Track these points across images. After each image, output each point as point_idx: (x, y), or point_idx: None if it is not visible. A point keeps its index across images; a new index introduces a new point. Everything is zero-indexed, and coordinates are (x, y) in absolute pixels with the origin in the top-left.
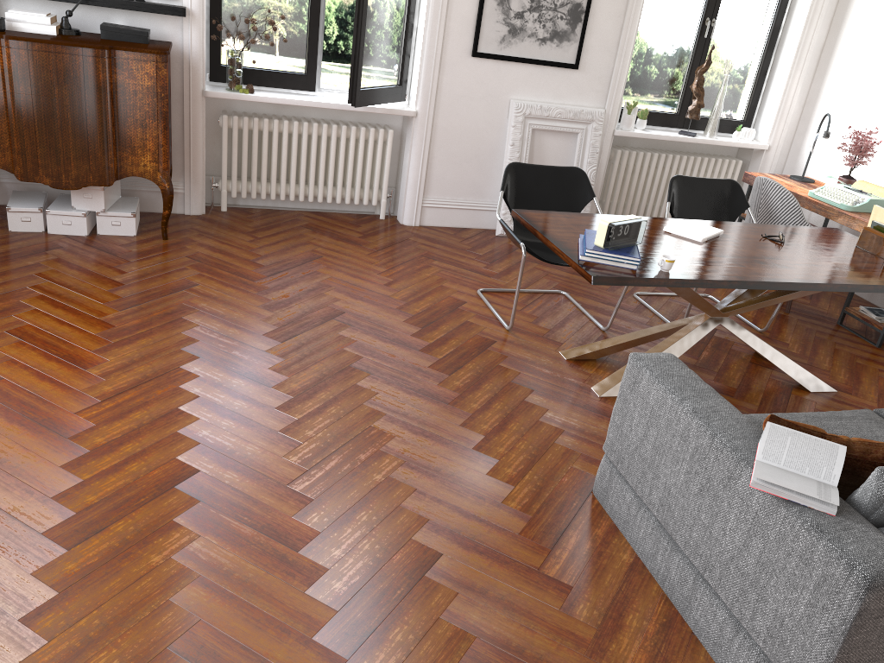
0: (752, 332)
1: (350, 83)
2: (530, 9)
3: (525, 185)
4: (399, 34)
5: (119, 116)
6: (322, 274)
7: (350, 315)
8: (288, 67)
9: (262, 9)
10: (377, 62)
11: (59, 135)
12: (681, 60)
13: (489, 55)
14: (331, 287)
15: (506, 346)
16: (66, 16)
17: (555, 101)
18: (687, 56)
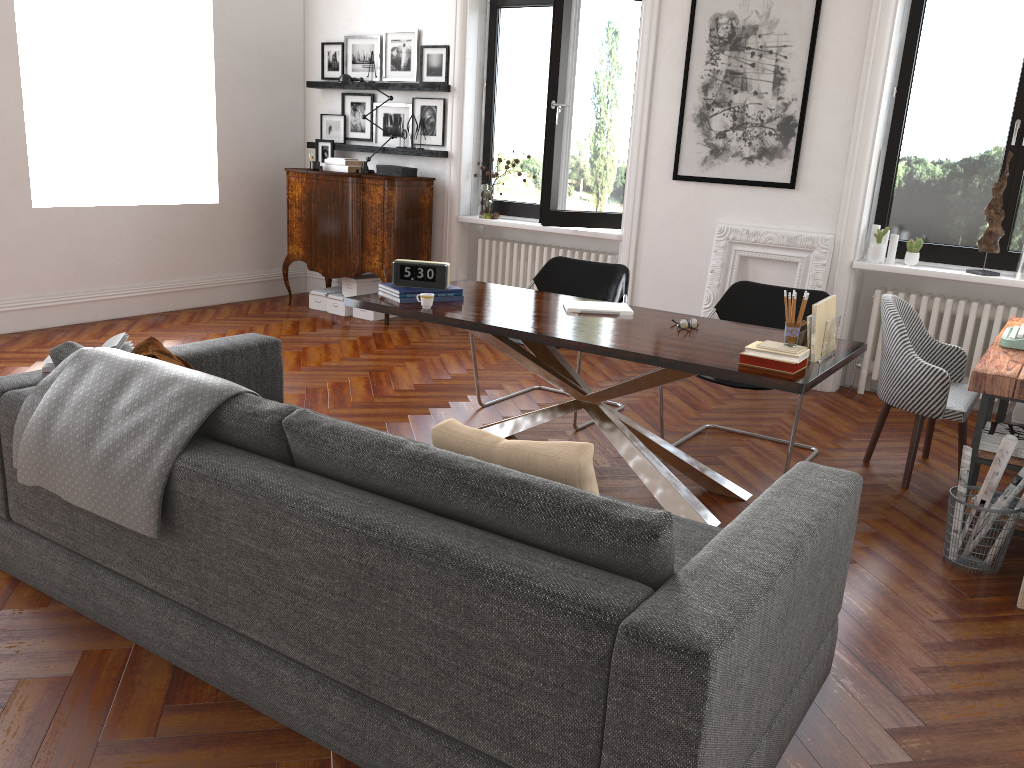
0: (770, 479)
1: (540, 204)
2: (733, 128)
3: (563, 278)
4: (617, 164)
5: (362, 225)
6: (437, 355)
7: (386, 373)
8: (537, 200)
9: (520, 151)
10: (580, 188)
11: (328, 238)
12: (983, 178)
13: (689, 177)
14: (420, 361)
15: (448, 411)
16: (365, 161)
17: (770, 226)
18: (993, 172)
